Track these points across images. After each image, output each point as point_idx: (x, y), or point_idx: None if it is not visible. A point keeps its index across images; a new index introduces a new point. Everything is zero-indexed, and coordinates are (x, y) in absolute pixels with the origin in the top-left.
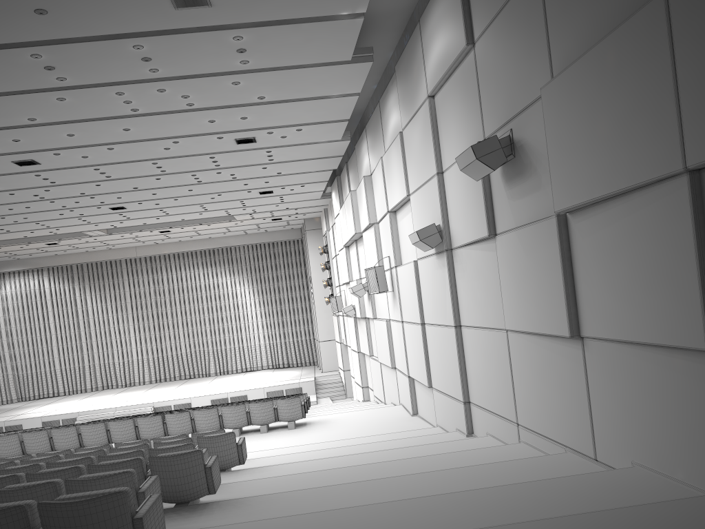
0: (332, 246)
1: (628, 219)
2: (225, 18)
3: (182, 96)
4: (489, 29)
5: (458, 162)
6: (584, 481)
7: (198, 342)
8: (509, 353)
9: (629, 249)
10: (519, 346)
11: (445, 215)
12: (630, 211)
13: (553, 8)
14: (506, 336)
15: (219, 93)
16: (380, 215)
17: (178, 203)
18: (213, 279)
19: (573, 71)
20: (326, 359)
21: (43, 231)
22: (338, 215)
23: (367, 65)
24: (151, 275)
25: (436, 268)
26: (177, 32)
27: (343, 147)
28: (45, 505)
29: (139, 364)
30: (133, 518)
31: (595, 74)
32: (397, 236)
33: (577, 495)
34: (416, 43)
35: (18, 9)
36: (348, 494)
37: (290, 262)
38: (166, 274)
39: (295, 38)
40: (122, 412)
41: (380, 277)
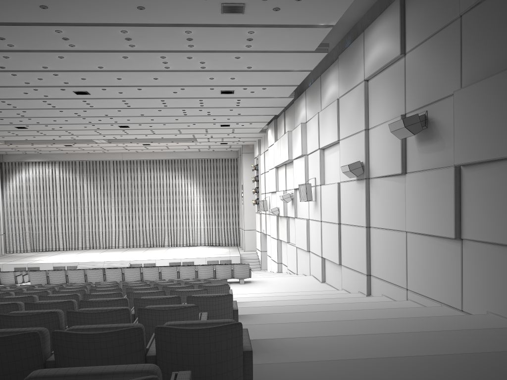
0: (261, 165)
1: (503, 174)
2: (248, 21)
3: (200, 62)
4: (418, 48)
5: (390, 127)
6: (461, 318)
7: (158, 223)
8: (406, 245)
9: (502, 191)
10: (414, 241)
11: (367, 157)
12: (505, 170)
13: (467, 45)
14: (405, 235)
15: (224, 62)
16: (311, 150)
17: (164, 127)
18: (172, 180)
19: (478, 86)
20: (248, 242)
21: (67, 137)
22: (272, 146)
23: (323, 54)
24: (130, 173)
25: (356, 189)
26: (215, 26)
27: (288, 101)
28: (192, 298)
29: (116, 233)
30: (233, 309)
31: (493, 90)
32: (323, 165)
33: (460, 324)
34: (359, 44)
35: (128, 5)
36: (317, 317)
37: (227, 174)
38: (140, 173)
39: (286, 35)
40: (109, 265)
41: (308, 191)
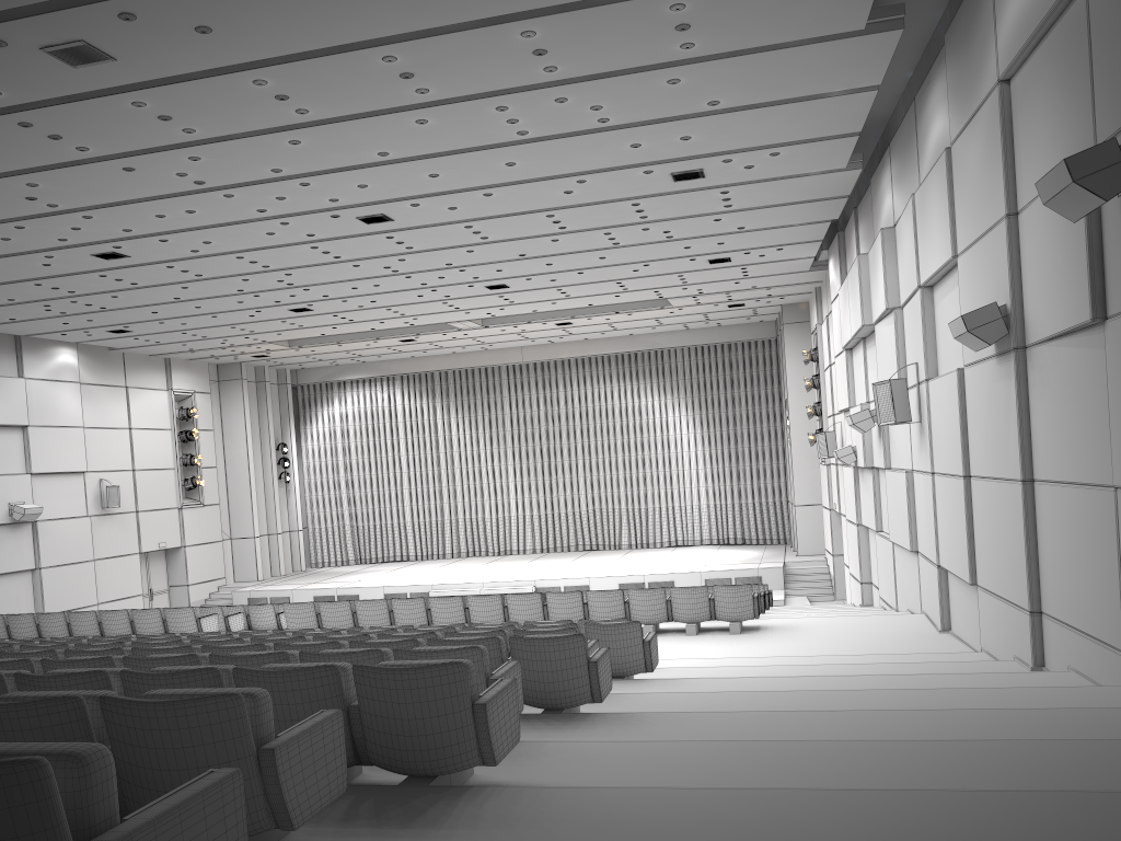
0: (824, 349)
1: None
2: None
3: (592, 108)
4: None
5: (1039, 191)
6: None
7: (605, 496)
8: (1117, 527)
9: None
10: None
11: (1017, 289)
12: None
13: None
14: (1113, 498)
15: (647, 99)
16: (905, 294)
17: (584, 279)
18: (633, 399)
19: None
20: (805, 534)
21: (396, 322)
22: (837, 298)
23: (893, 35)
24: (542, 391)
25: (996, 380)
26: (585, 6)
27: (850, 180)
28: (362, 669)
29: (519, 522)
30: (474, 703)
31: None
32: (933, 329)
33: None
34: None
35: None
36: (804, 727)
37: (755, 376)
38: (564, 390)
39: None
40: (491, 591)
41: (898, 397)
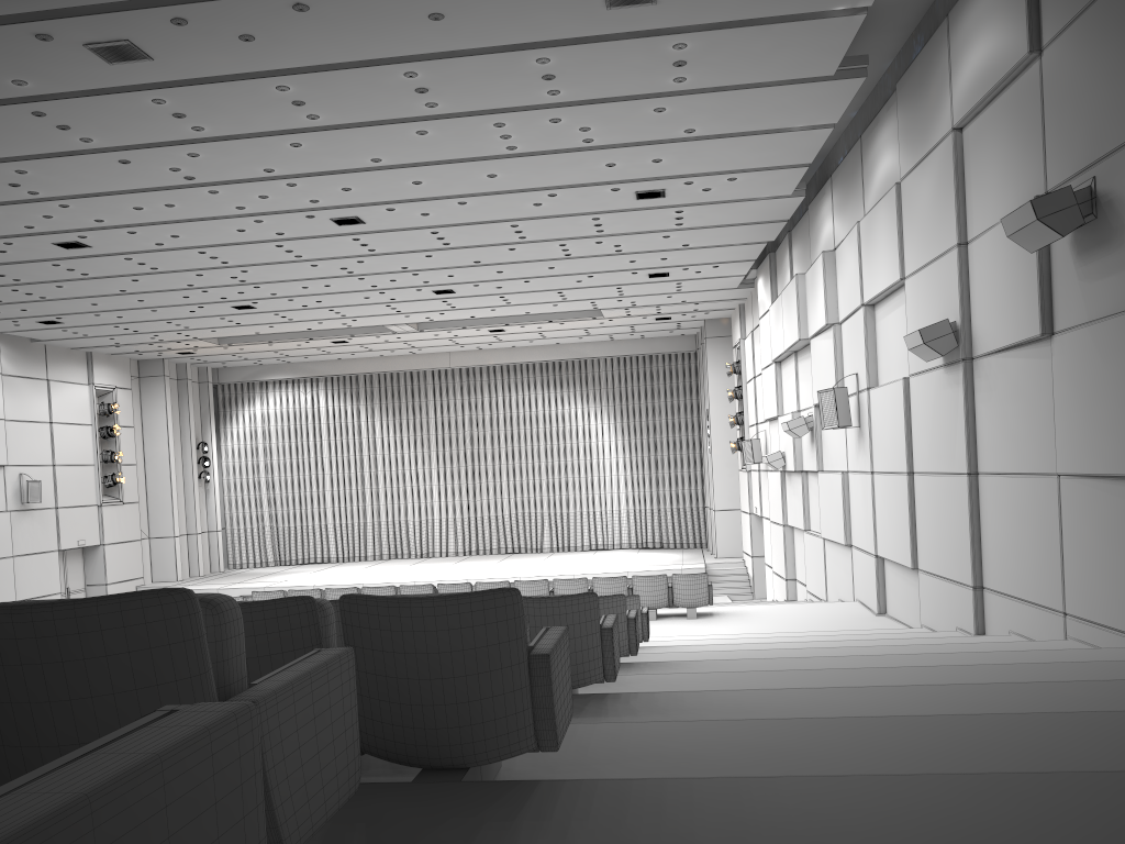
0: (748, 362)
1: None
2: (669, 20)
3: (581, 129)
4: (1070, 30)
5: (1004, 225)
6: None
7: (528, 500)
8: (1059, 508)
9: None
10: (1078, 497)
11: (966, 308)
12: None
13: None
14: (1056, 484)
15: (632, 124)
16: (846, 312)
17: (528, 287)
18: (557, 407)
19: None
20: (724, 538)
21: (335, 322)
22: (766, 314)
23: (856, 82)
24: (467, 397)
25: (943, 387)
26: (599, 40)
27: (792, 206)
28: None
29: (442, 525)
30: (602, 628)
31: None
32: (874, 343)
33: None
34: (939, 48)
35: (409, 15)
36: (824, 667)
37: (674, 387)
38: (489, 396)
39: (760, 44)
40: None
41: (841, 404)
